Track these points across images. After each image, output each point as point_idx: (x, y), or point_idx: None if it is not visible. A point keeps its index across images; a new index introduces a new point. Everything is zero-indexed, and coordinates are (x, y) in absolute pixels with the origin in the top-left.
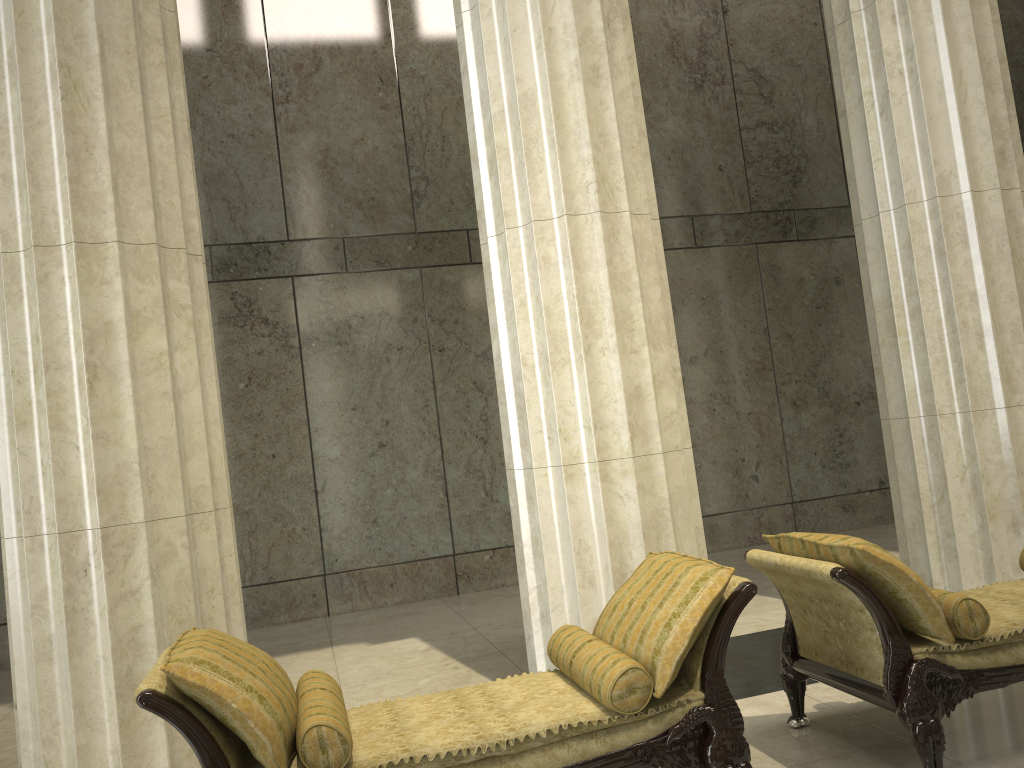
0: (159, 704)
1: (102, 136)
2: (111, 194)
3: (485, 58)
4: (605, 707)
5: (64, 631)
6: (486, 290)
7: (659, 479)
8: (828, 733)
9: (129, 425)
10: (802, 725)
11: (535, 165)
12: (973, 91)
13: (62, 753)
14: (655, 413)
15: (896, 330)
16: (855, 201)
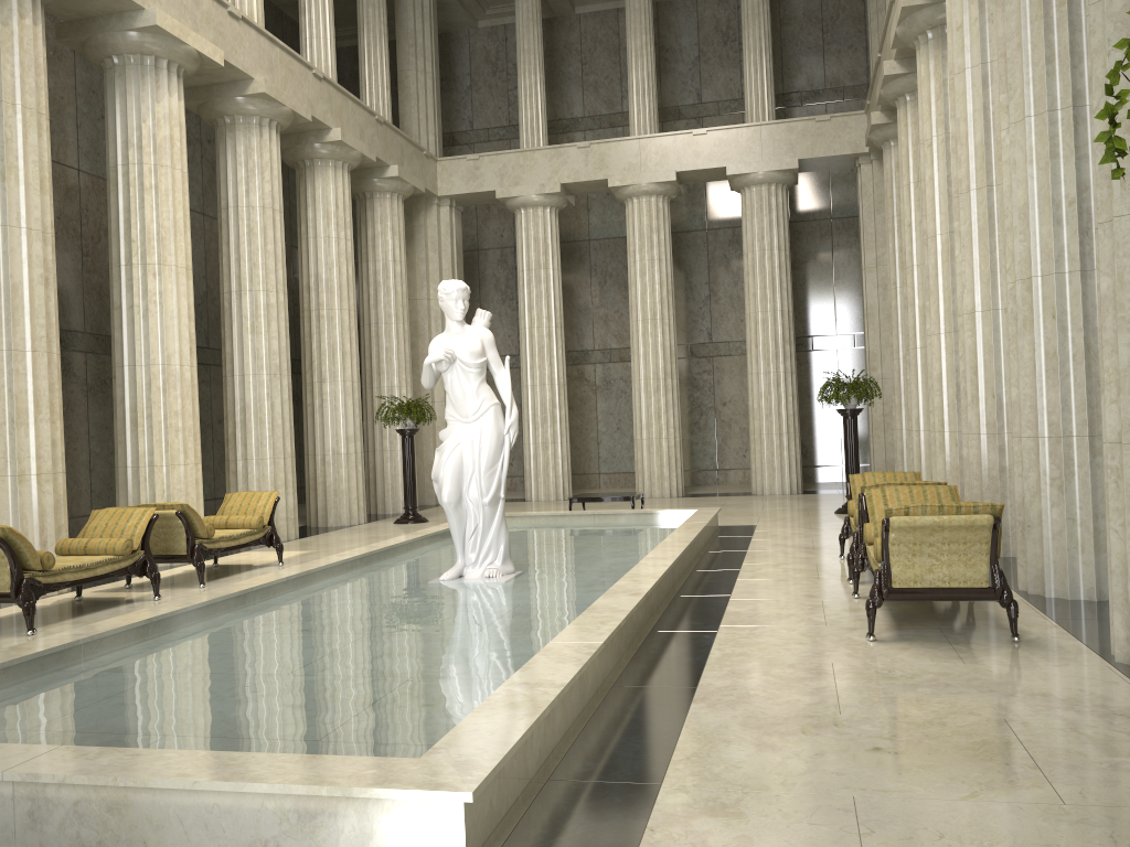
0: (4, 541)
1: None
2: None
3: None
4: (114, 555)
5: None
6: None
7: (60, 485)
8: (144, 587)
9: None
10: (131, 587)
11: (16, 322)
12: (184, 319)
13: None
14: (61, 453)
15: (138, 423)
16: (119, 354)
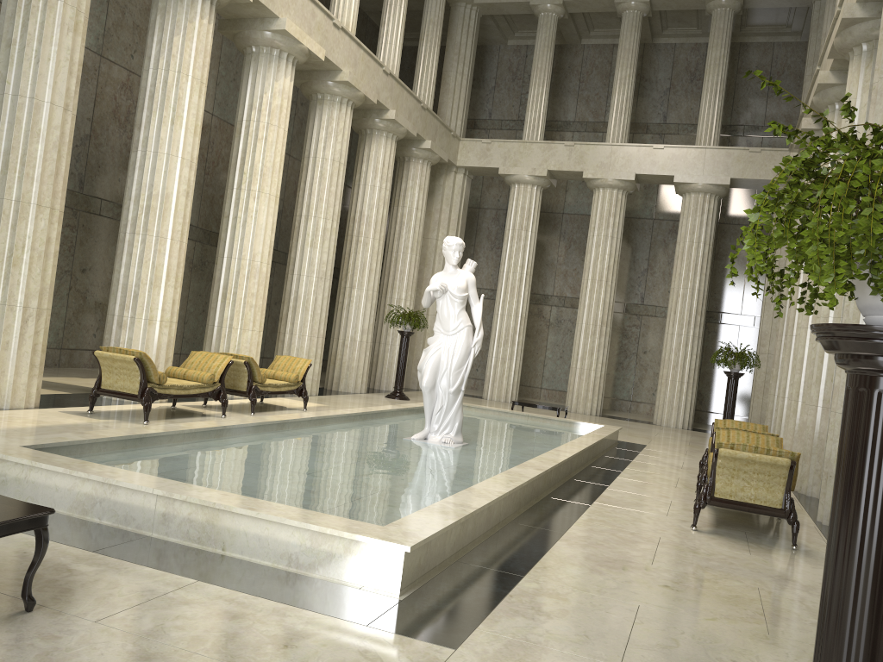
0: (140, 361)
1: (62, 171)
2: (61, 193)
3: (155, 174)
4: (202, 383)
5: (18, 340)
6: (124, 249)
7: (172, 330)
8: (214, 408)
9: (49, 275)
10: (206, 406)
11: (164, 218)
12: (268, 231)
13: (2, 382)
14: (177, 309)
15: (226, 297)
16: (221, 248)
